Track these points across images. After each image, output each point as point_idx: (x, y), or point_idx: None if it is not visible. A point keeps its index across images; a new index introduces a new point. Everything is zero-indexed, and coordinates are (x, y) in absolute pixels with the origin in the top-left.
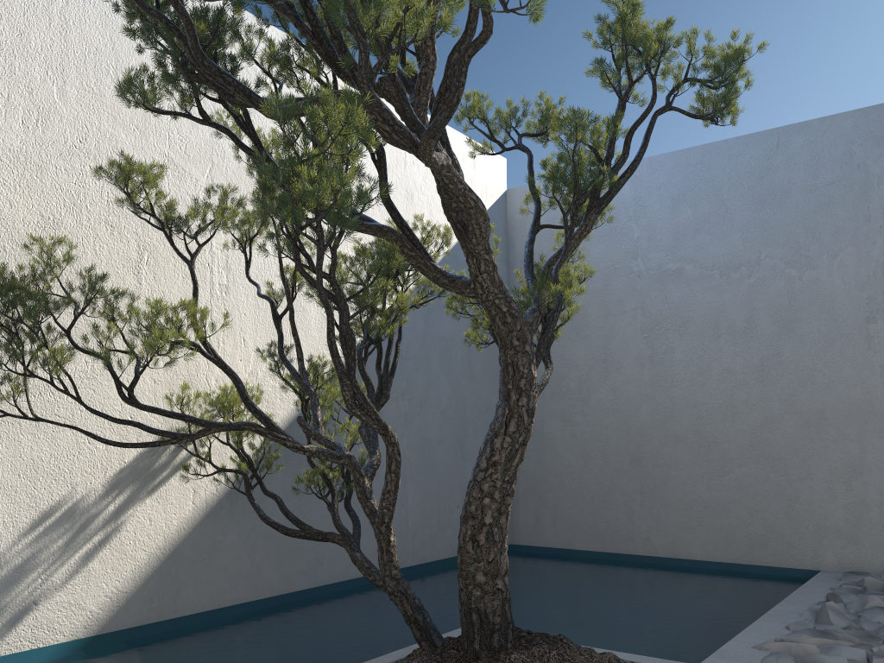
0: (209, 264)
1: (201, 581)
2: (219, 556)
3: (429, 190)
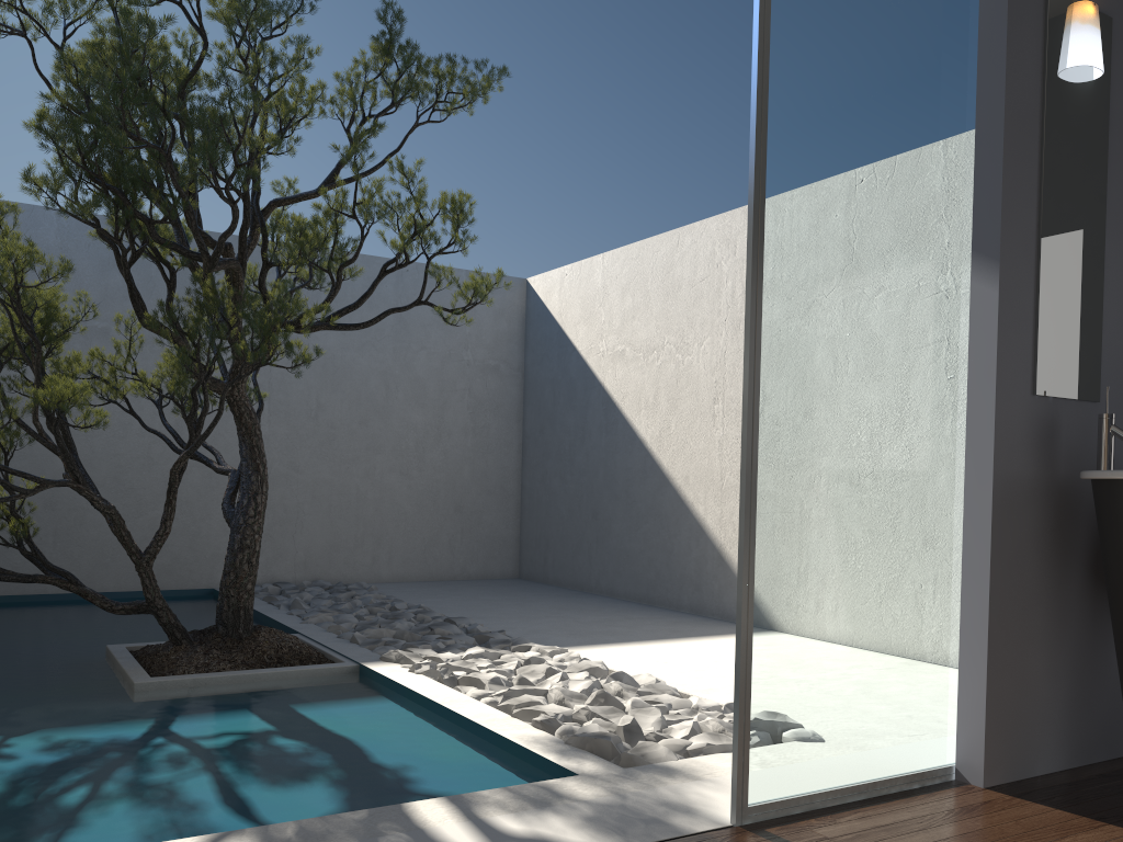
0: None
1: None
2: None
3: None
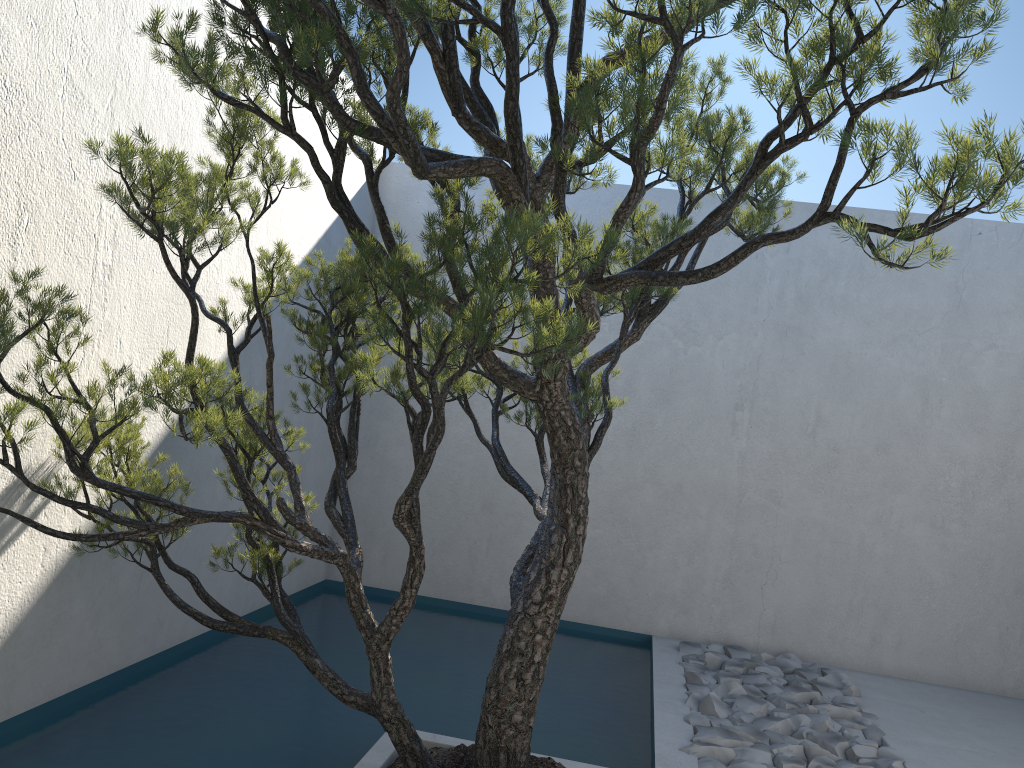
0: (95, 235)
1: (39, 667)
2: (62, 631)
3: (318, 154)
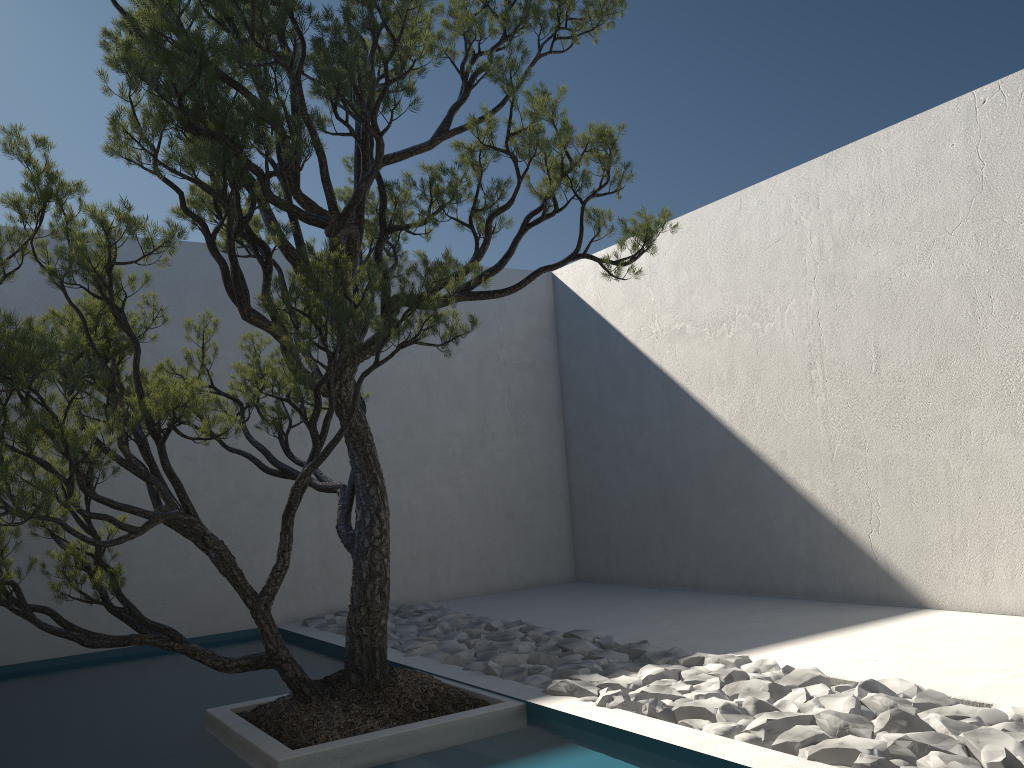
0: None
1: None
2: None
3: None
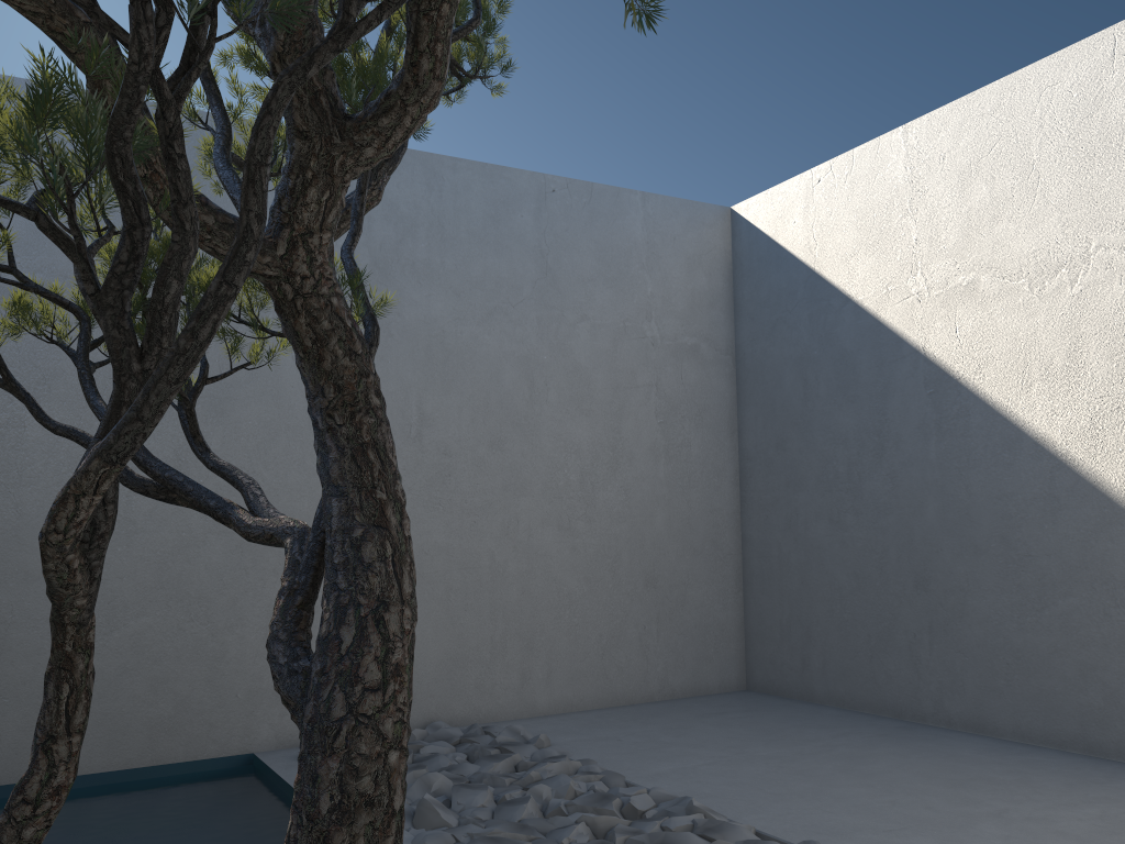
0: None
1: None
2: None
3: None
